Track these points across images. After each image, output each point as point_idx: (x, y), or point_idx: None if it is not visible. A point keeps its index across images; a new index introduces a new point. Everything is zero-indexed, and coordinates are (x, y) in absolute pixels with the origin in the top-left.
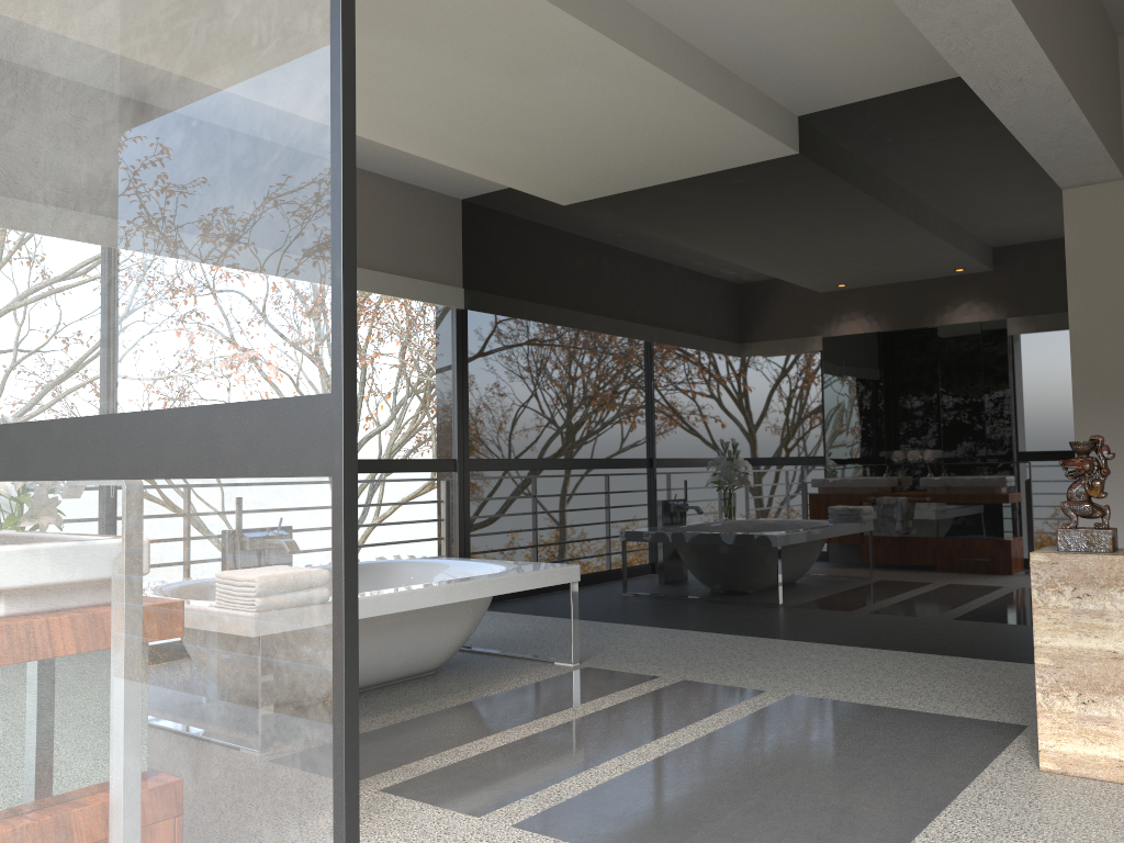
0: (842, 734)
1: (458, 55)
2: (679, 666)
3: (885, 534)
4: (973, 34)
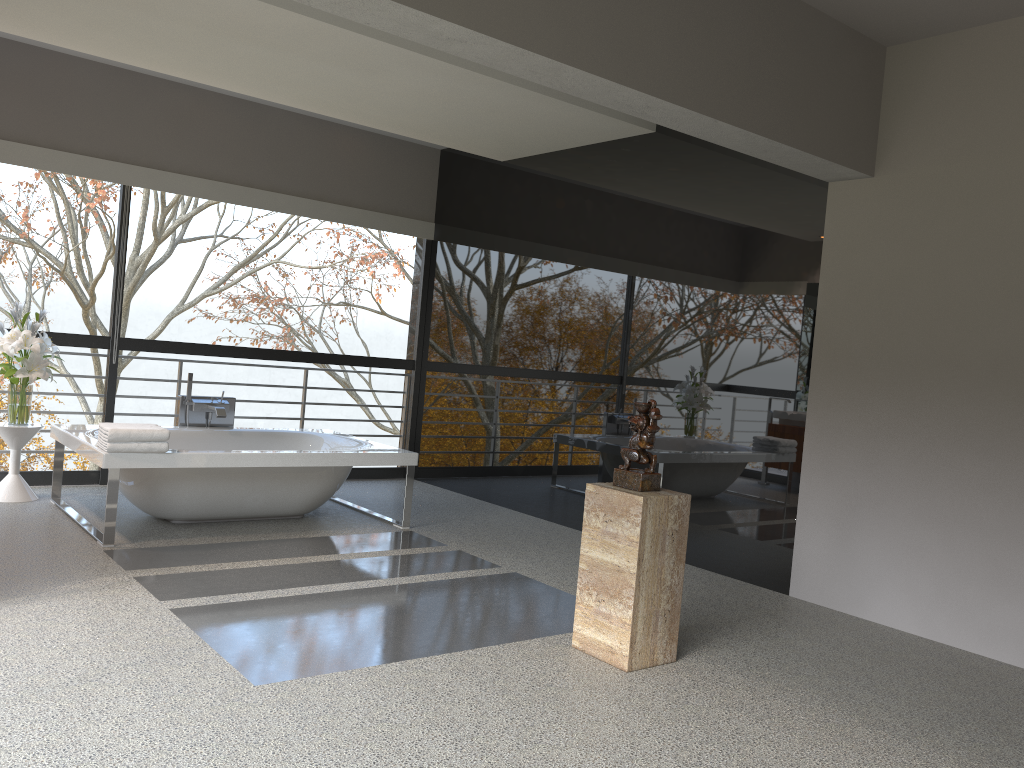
0: (488, 601)
1: (313, 59)
2: (477, 541)
3: (672, 461)
4: (558, 78)
